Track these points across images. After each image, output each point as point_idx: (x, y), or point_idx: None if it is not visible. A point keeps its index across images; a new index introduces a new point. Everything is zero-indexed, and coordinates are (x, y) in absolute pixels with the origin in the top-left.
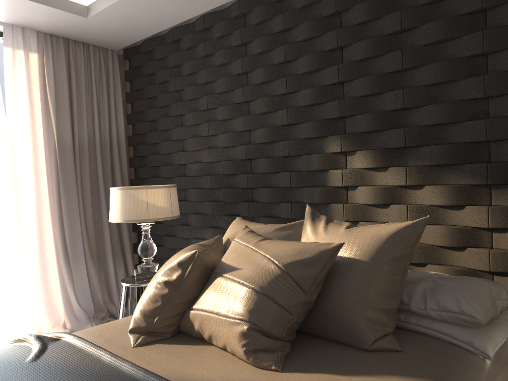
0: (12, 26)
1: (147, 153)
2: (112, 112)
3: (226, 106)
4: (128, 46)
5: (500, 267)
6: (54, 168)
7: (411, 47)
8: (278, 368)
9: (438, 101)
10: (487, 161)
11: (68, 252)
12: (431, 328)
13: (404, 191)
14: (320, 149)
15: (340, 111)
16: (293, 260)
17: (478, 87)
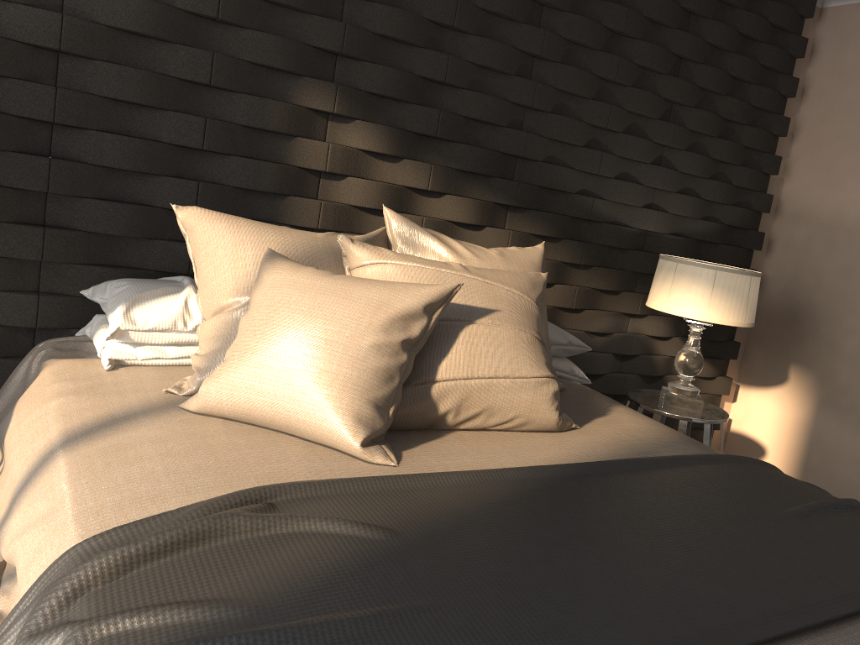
0: None
1: None
2: None
3: None
4: None
5: None
6: None
7: (469, 3)
8: (577, 425)
9: (479, 90)
10: (511, 179)
11: None
12: None
13: (414, 197)
14: (279, 92)
15: (344, 45)
16: (537, 296)
17: (528, 93)
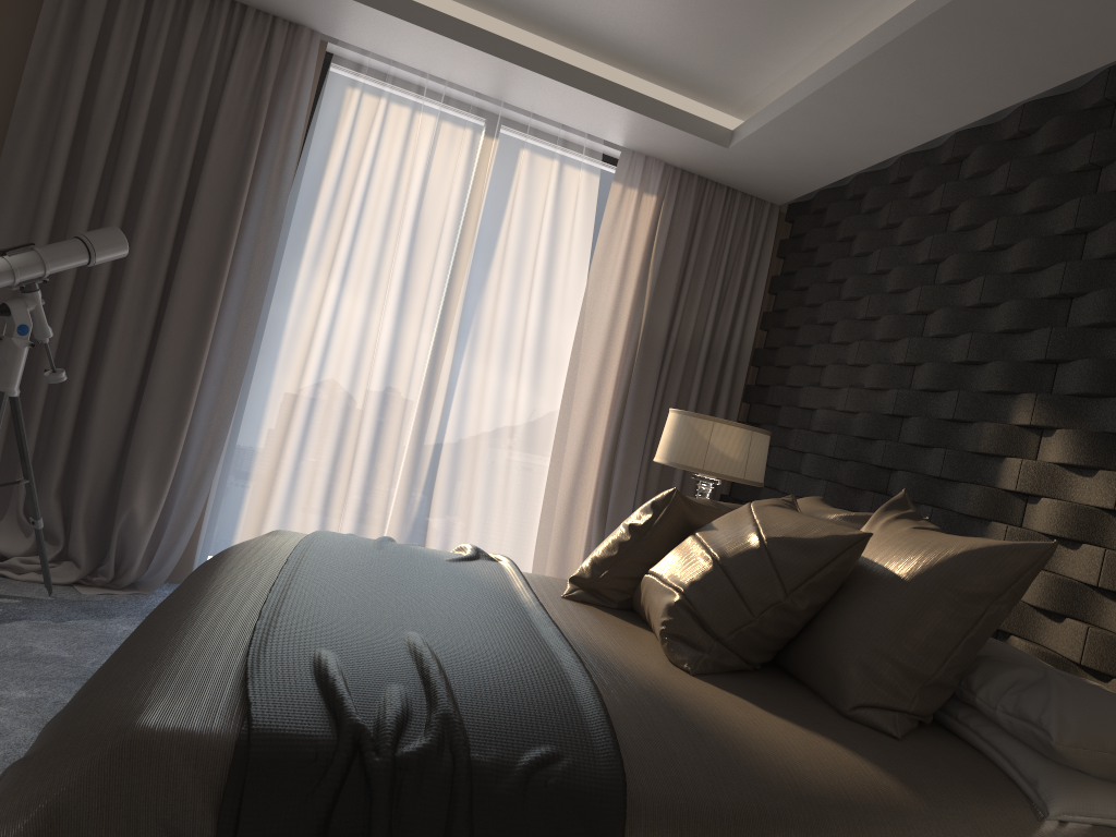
0: (633, 153)
1: (771, 381)
2: (742, 305)
3: (890, 317)
4: (800, 200)
5: None
6: (627, 372)
7: None
8: (689, 669)
9: None
10: None
11: (609, 507)
12: (990, 742)
13: (1114, 523)
14: (1004, 415)
15: (1047, 349)
16: (785, 535)
17: None
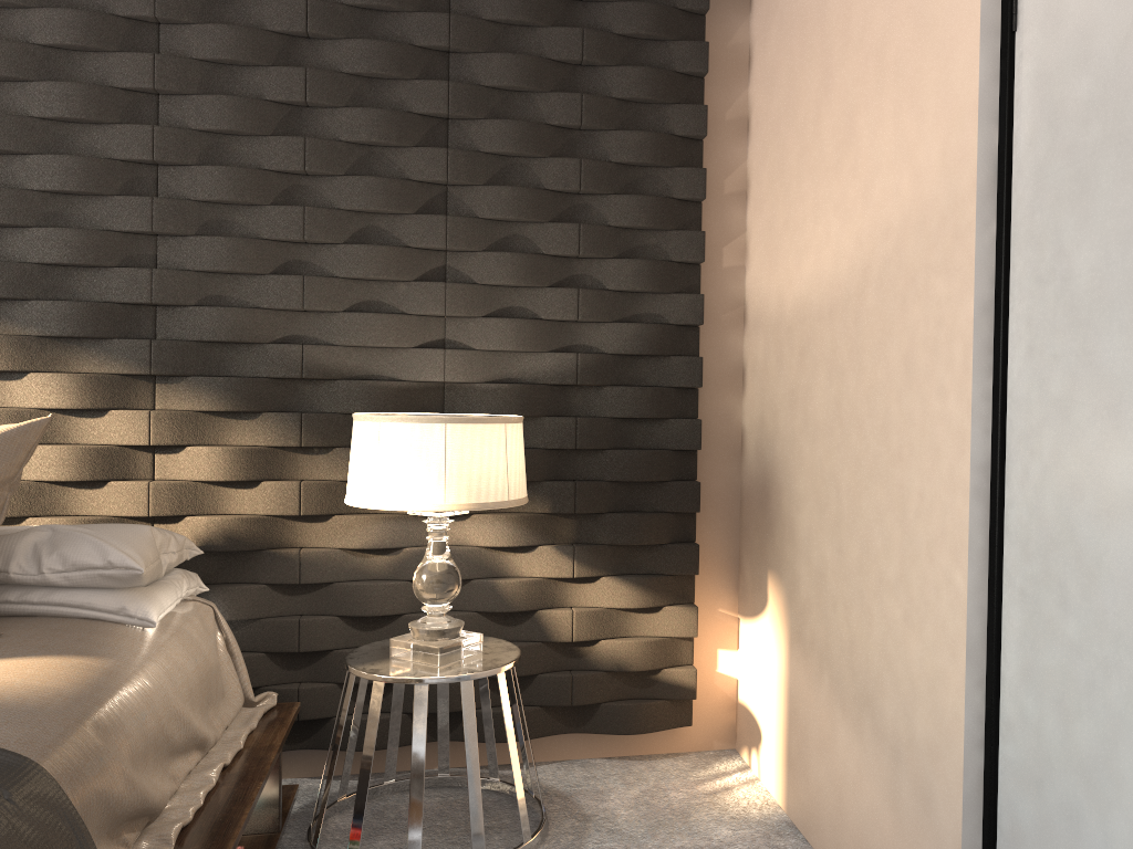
0: None
1: None
2: None
3: None
4: None
5: (167, 508)
6: None
7: (12, 115)
8: None
9: (64, 224)
10: (152, 337)
11: None
12: (51, 601)
13: None
14: None
15: None
16: None
17: (142, 214)
